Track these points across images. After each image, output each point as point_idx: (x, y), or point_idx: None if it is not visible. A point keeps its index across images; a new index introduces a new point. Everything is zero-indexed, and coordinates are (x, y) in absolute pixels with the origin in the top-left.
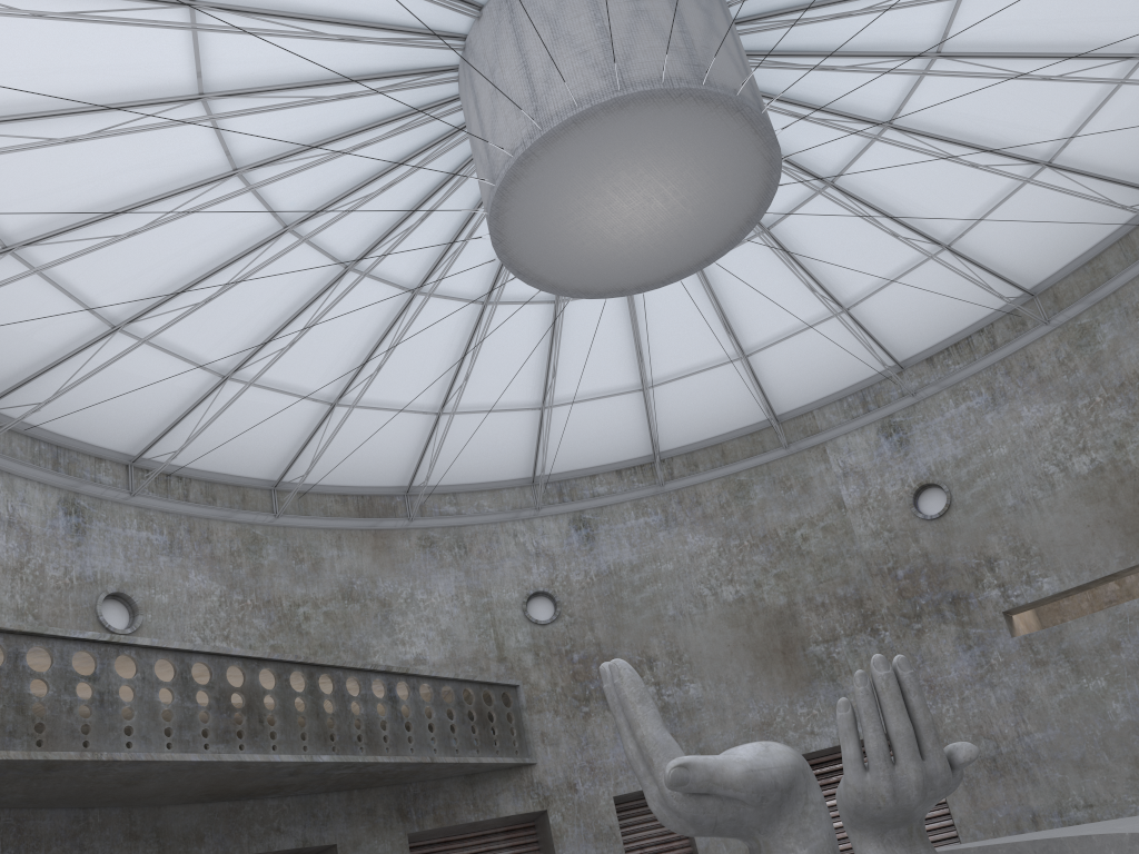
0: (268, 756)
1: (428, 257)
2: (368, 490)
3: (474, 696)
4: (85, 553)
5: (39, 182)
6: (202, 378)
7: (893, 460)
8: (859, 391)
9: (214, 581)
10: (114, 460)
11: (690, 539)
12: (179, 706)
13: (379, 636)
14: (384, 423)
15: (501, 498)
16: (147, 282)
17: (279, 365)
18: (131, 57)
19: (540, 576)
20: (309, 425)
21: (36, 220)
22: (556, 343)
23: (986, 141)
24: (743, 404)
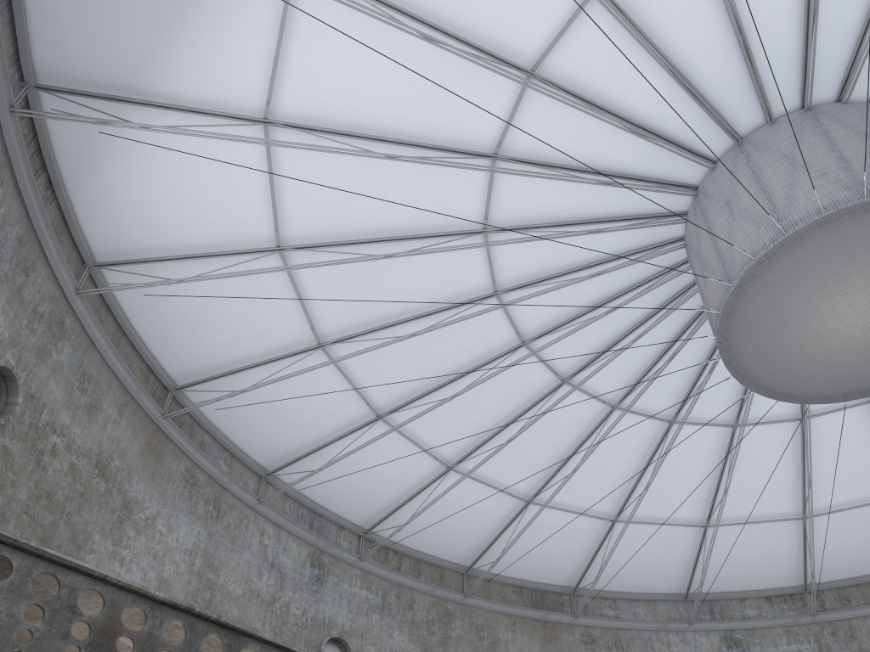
0: None
1: (630, 377)
2: (540, 586)
3: None
4: (319, 599)
5: (354, 295)
6: (431, 467)
7: None
8: None
9: (411, 642)
10: (351, 530)
11: None
12: None
13: None
14: (565, 524)
15: (655, 609)
16: (409, 381)
17: (492, 462)
18: (441, 199)
19: None
20: (504, 519)
21: (345, 325)
22: (732, 462)
23: None
24: None
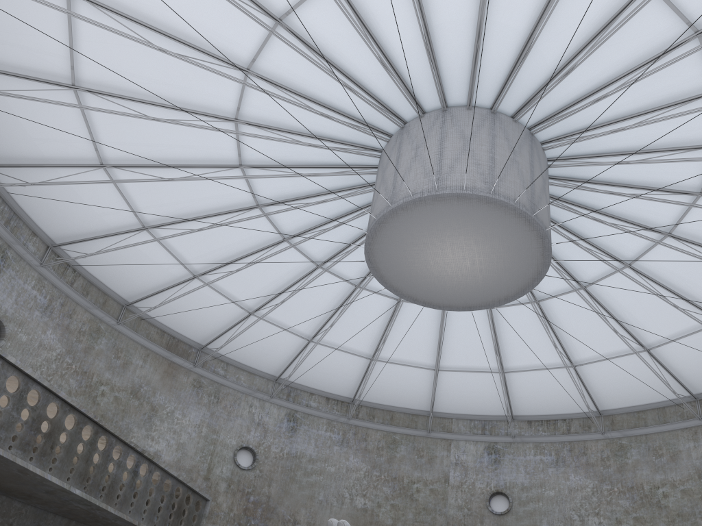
0: (44, 473)
1: (305, 224)
2: (179, 336)
3: (181, 494)
4: None
5: (121, 62)
6: (130, 221)
7: (487, 469)
8: (483, 420)
9: (60, 342)
10: (42, 239)
11: (351, 459)
12: (8, 412)
13: (140, 428)
14: (215, 302)
15: (253, 380)
16: (139, 151)
17: (180, 237)
18: (224, 28)
19: (253, 438)
20: (172, 280)
21: (102, 81)
22: (344, 308)
23: (624, 322)
24: (418, 395)
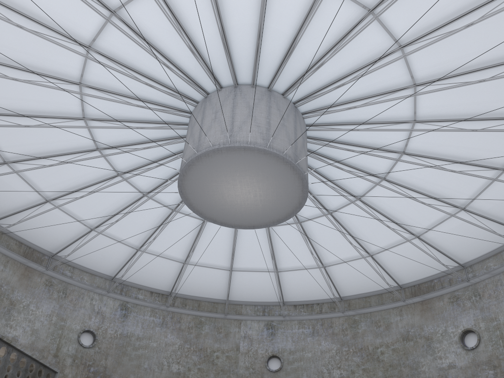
0: None
1: (134, 164)
2: (34, 246)
3: (34, 369)
4: None
5: None
6: None
7: (266, 340)
8: (263, 305)
9: None
10: None
11: (169, 336)
12: None
13: (1, 318)
14: (64, 220)
15: (94, 279)
16: (1, 102)
17: (35, 171)
18: (70, 14)
19: (94, 323)
20: (28, 204)
21: None
22: (164, 226)
23: (356, 237)
24: (218, 288)
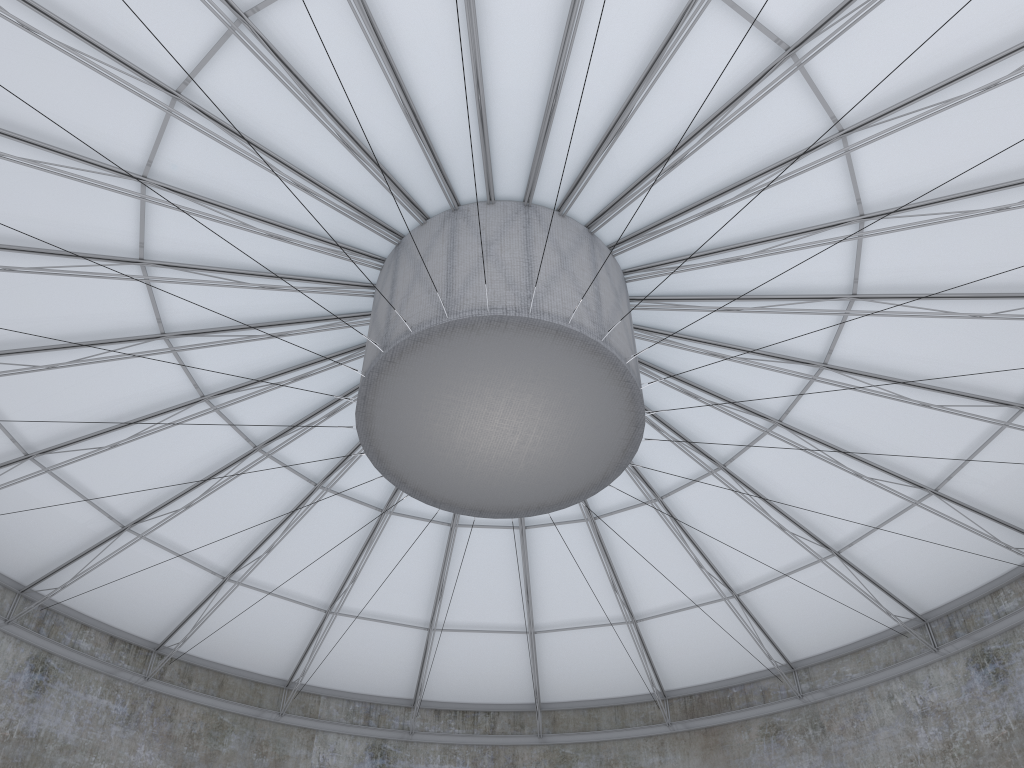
0: None
1: (212, 319)
2: None
3: None
4: None
5: None
6: None
7: None
8: (368, 703)
9: None
10: None
11: (140, 751)
12: None
13: None
14: None
15: None
16: None
17: None
18: None
19: None
20: None
21: None
22: (225, 481)
23: (621, 577)
24: (278, 651)
